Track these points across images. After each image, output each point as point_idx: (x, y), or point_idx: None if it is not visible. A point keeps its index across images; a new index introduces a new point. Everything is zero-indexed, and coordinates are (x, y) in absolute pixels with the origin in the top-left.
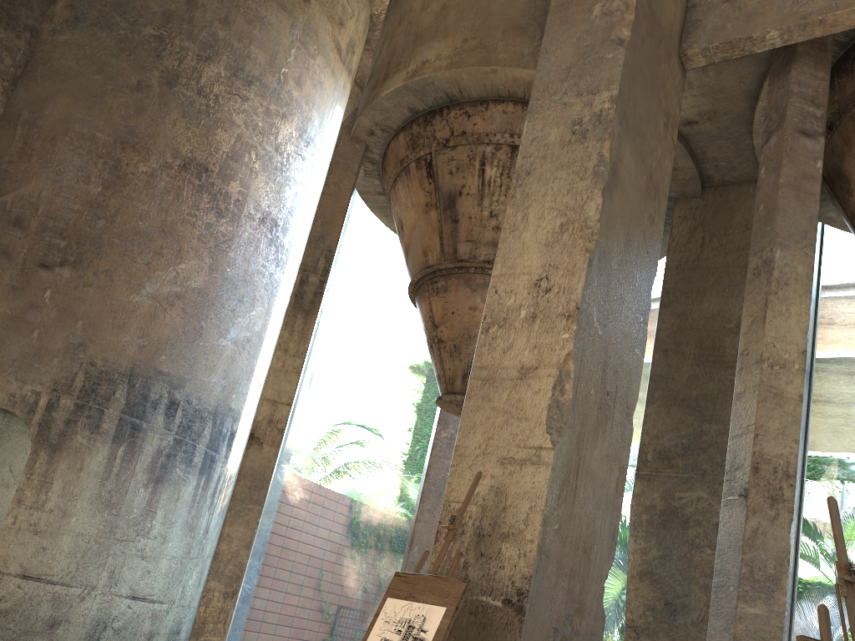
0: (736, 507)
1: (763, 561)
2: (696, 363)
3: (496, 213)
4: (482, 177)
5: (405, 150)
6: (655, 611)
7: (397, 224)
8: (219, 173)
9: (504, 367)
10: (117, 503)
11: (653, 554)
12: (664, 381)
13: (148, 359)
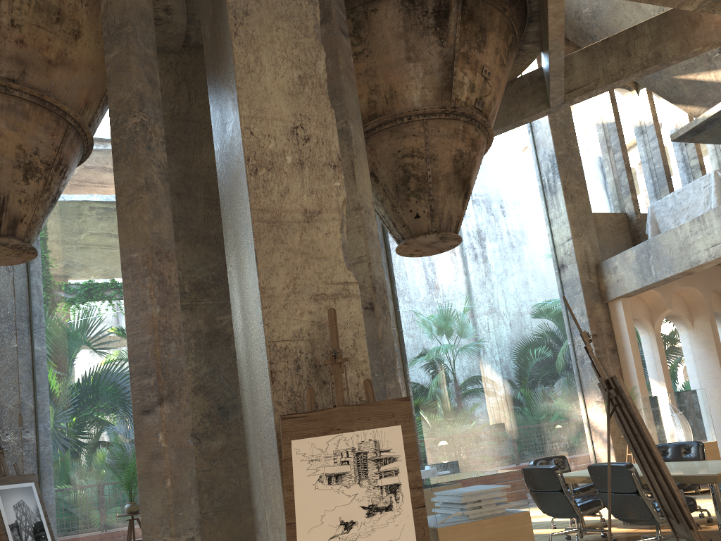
0: (364, 317)
1: (388, 351)
2: (209, 206)
3: (19, 23)
4: None
5: None
6: (211, 416)
7: None
8: None
9: (287, 210)
10: None
11: (204, 371)
12: (184, 222)
13: None
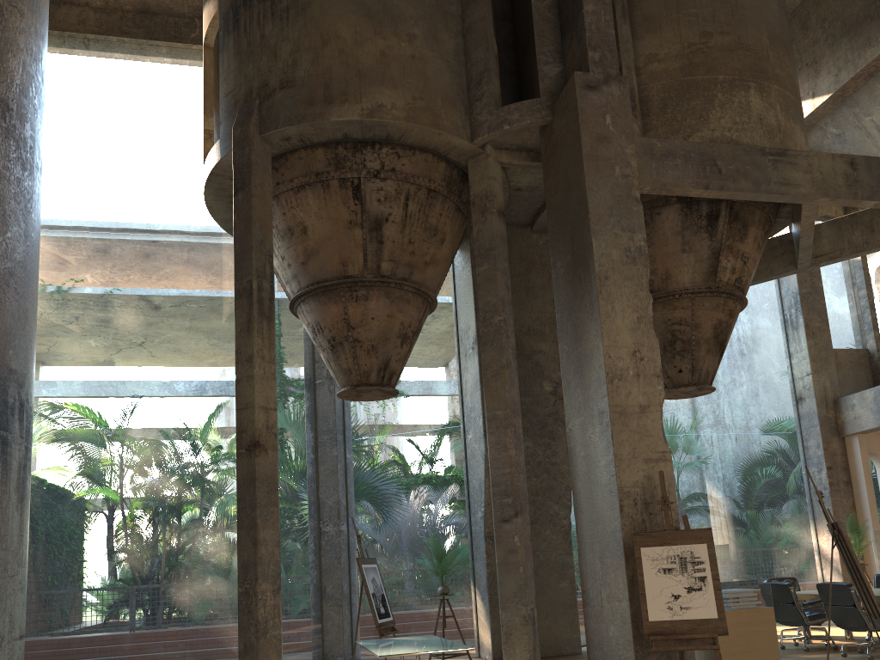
0: None
1: None
2: None
3: (413, 240)
4: (405, 210)
5: (324, 165)
6: None
7: (288, 225)
8: (17, 112)
9: (630, 405)
10: (5, 535)
11: None
12: None
13: (1, 356)
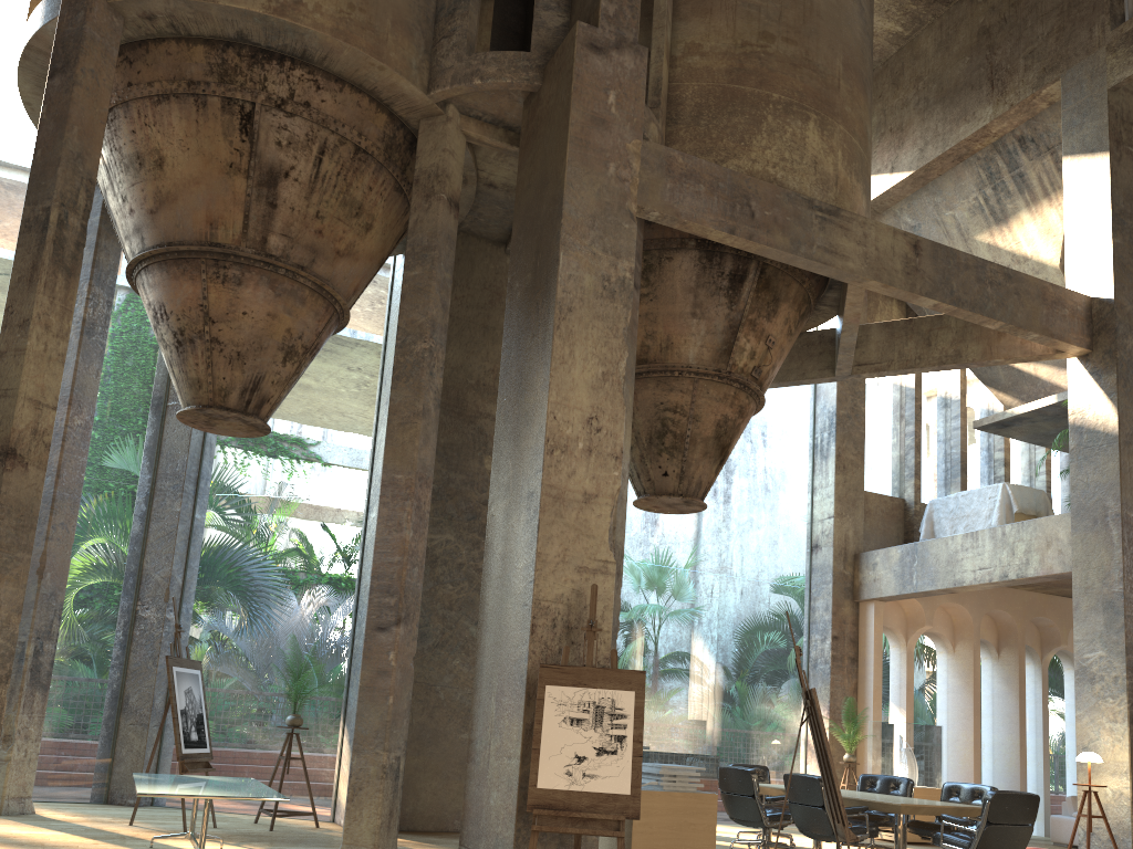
0: None
1: (614, 618)
2: (443, 411)
3: (323, 215)
4: (317, 167)
5: (203, 73)
6: None
7: (138, 150)
8: None
9: (571, 490)
10: None
11: None
12: None
13: None
